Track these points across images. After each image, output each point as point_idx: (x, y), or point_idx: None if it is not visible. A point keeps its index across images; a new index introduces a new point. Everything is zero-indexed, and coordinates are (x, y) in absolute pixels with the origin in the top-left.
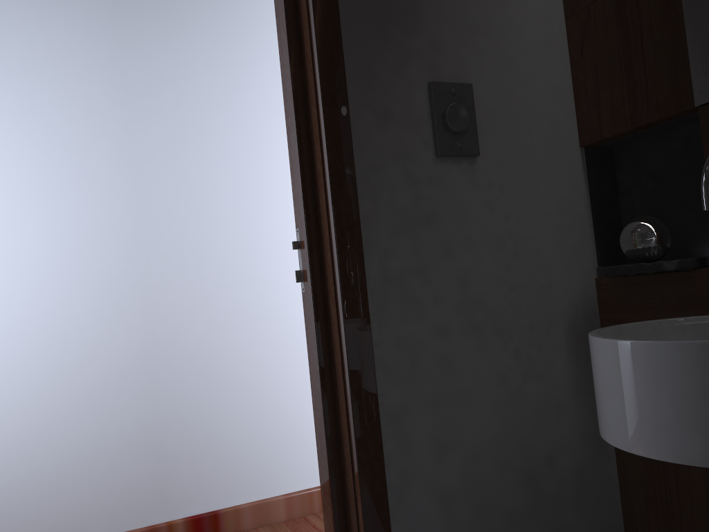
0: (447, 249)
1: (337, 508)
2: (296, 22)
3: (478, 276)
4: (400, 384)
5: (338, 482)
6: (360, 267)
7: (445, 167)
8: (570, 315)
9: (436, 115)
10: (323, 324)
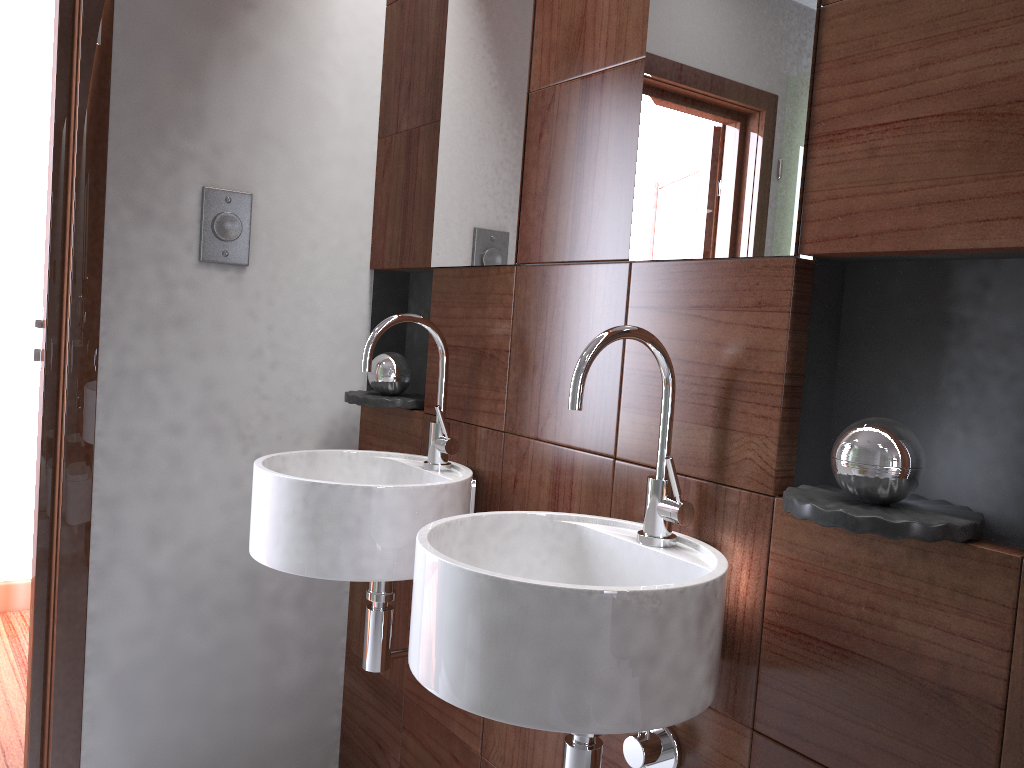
0: (196, 352)
1: (41, 580)
2: (68, 101)
3: (228, 381)
4: (120, 473)
5: (45, 556)
6: (93, 359)
7: (208, 272)
8: (326, 430)
9: (205, 221)
10: (52, 406)
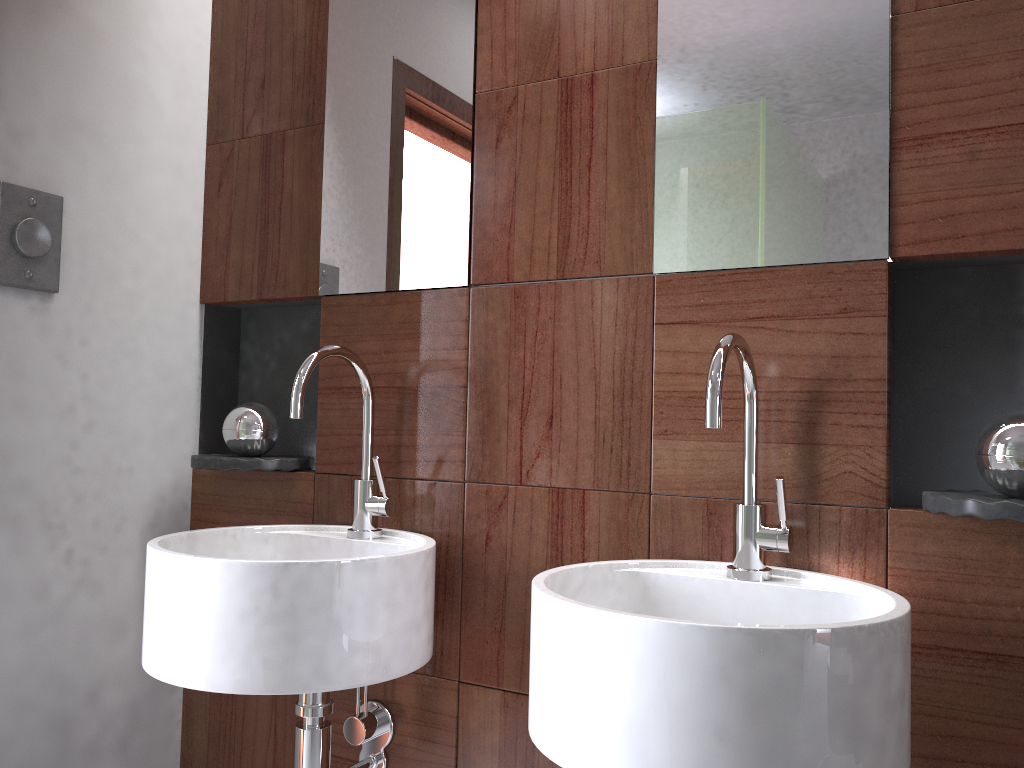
0: None
1: None
2: None
3: (30, 451)
4: None
5: None
6: None
7: (4, 299)
8: (153, 510)
9: (1, 228)
10: None
